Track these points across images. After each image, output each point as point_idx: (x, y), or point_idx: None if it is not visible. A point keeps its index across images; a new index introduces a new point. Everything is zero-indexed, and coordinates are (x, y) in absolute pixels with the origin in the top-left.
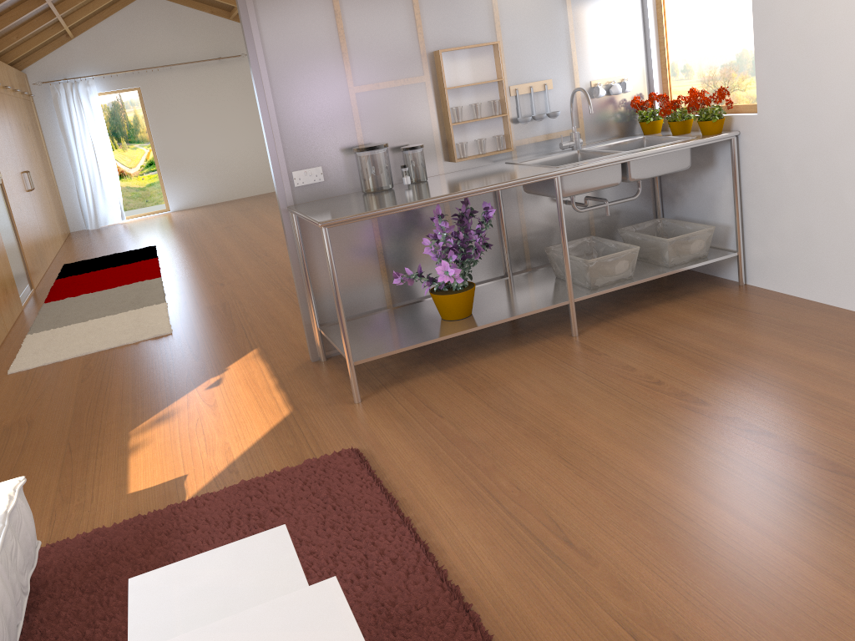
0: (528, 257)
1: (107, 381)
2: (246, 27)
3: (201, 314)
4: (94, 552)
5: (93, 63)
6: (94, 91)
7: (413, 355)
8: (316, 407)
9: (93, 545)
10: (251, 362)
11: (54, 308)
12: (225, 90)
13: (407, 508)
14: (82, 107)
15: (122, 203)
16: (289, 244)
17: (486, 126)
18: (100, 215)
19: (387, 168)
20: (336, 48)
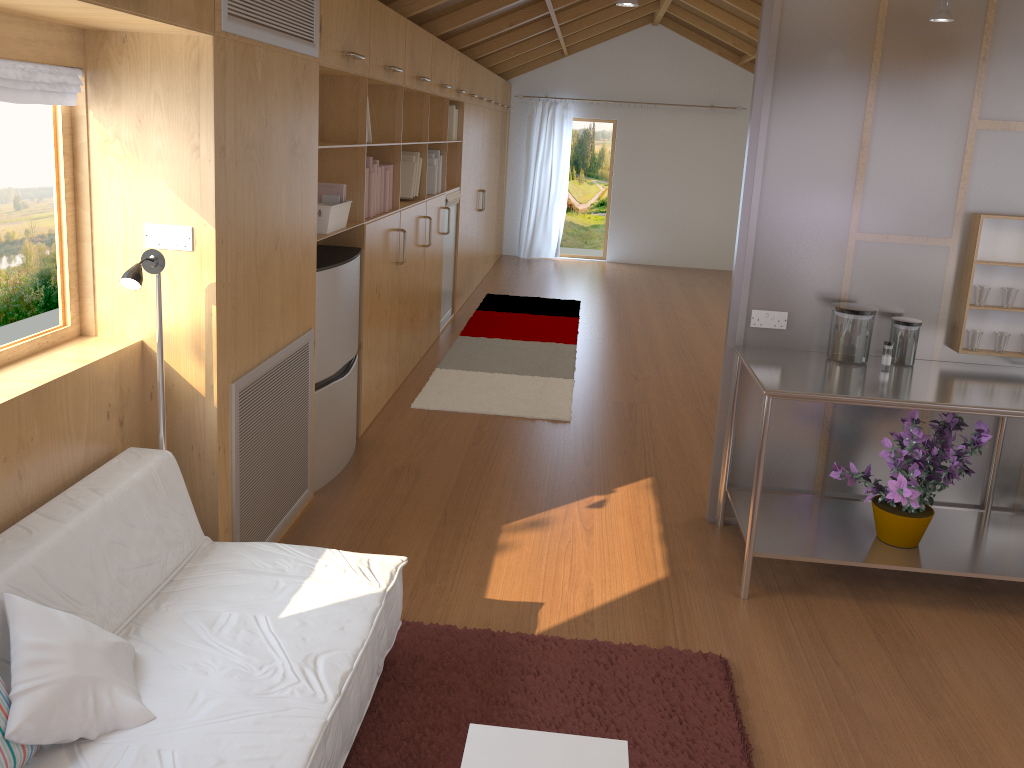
0: (1020, 494)
1: (495, 455)
2: (752, 141)
3: (605, 408)
4: (440, 651)
5: (578, 86)
6: (570, 115)
7: (827, 564)
8: (694, 582)
9: (441, 642)
10: (641, 493)
11: (467, 345)
12: (706, 143)
13: (761, 764)
14: (553, 129)
15: (560, 239)
16: (722, 387)
17: (1015, 318)
18: (535, 245)
19: (866, 339)
20: (849, 185)
